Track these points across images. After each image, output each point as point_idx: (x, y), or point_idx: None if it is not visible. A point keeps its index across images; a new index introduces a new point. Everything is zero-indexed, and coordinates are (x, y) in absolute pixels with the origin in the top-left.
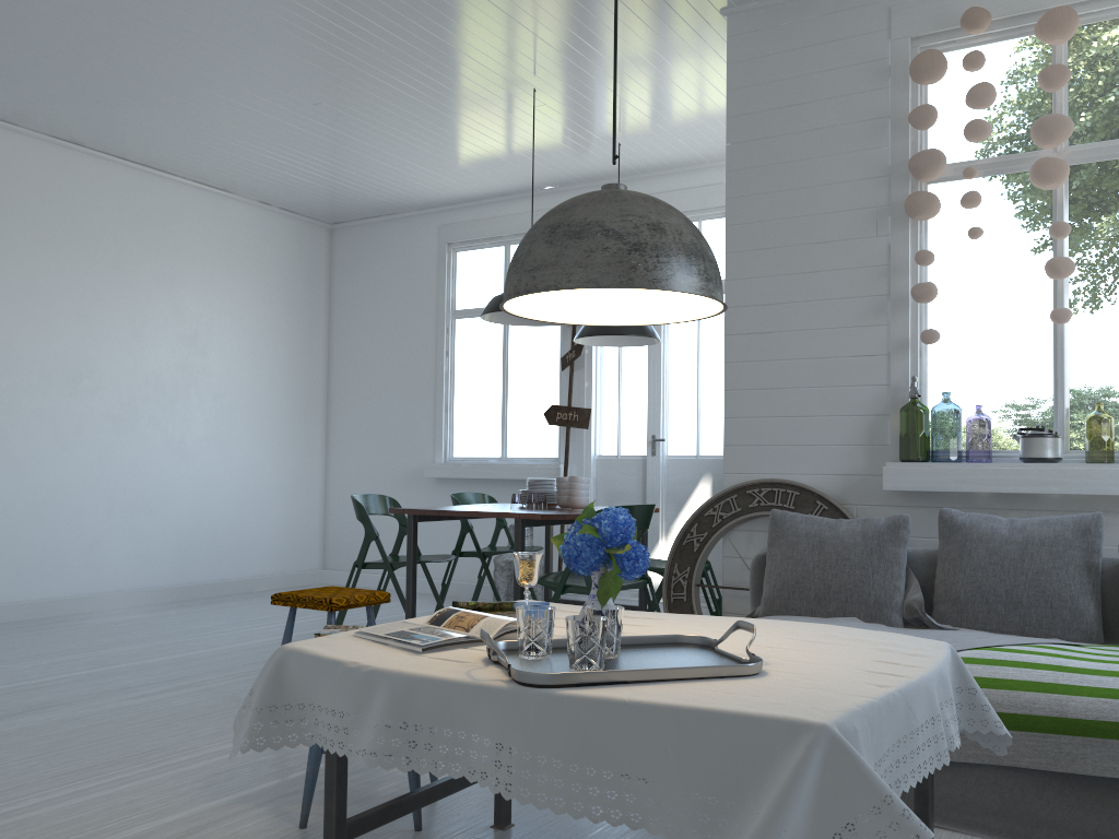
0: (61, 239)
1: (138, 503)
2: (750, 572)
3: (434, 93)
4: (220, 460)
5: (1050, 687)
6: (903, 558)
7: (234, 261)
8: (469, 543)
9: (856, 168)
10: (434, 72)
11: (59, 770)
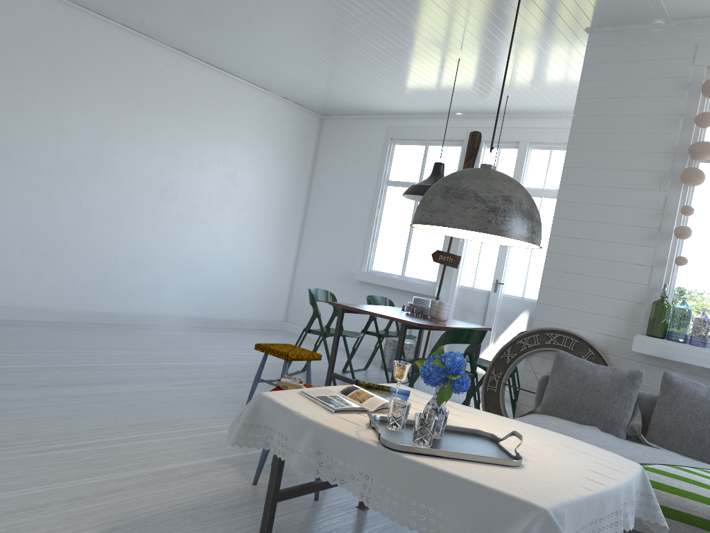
0: (168, 108)
1: (187, 267)
2: (537, 385)
3: (397, 52)
4: (236, 249)
5: (706, 500)
6: (634, 397)
7: (262, 131)
8: (373, 323)
9: (654, 145)
10: (399, 41)
11: (131, 422)
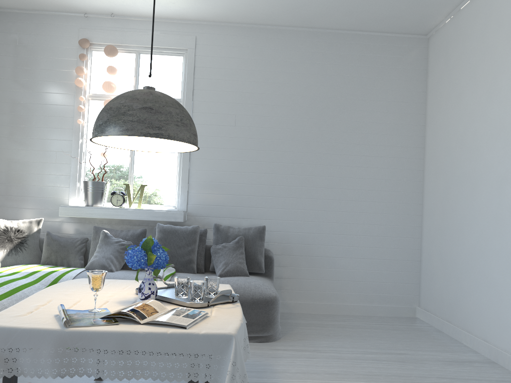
0: None
1: None
2: None
3: None
4: None
5: None
6: None
7: None
8: None
9: None
10: None
11: None
